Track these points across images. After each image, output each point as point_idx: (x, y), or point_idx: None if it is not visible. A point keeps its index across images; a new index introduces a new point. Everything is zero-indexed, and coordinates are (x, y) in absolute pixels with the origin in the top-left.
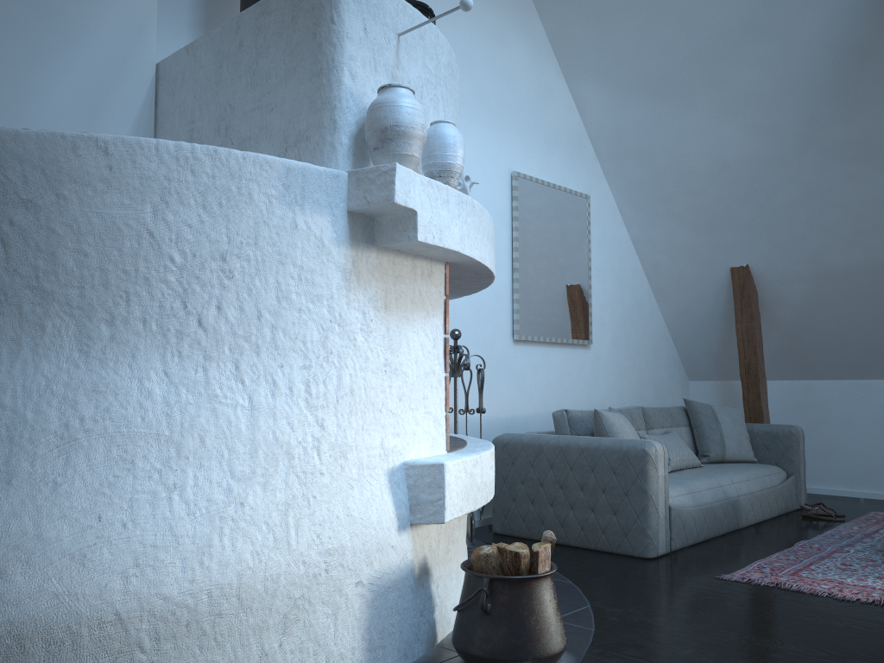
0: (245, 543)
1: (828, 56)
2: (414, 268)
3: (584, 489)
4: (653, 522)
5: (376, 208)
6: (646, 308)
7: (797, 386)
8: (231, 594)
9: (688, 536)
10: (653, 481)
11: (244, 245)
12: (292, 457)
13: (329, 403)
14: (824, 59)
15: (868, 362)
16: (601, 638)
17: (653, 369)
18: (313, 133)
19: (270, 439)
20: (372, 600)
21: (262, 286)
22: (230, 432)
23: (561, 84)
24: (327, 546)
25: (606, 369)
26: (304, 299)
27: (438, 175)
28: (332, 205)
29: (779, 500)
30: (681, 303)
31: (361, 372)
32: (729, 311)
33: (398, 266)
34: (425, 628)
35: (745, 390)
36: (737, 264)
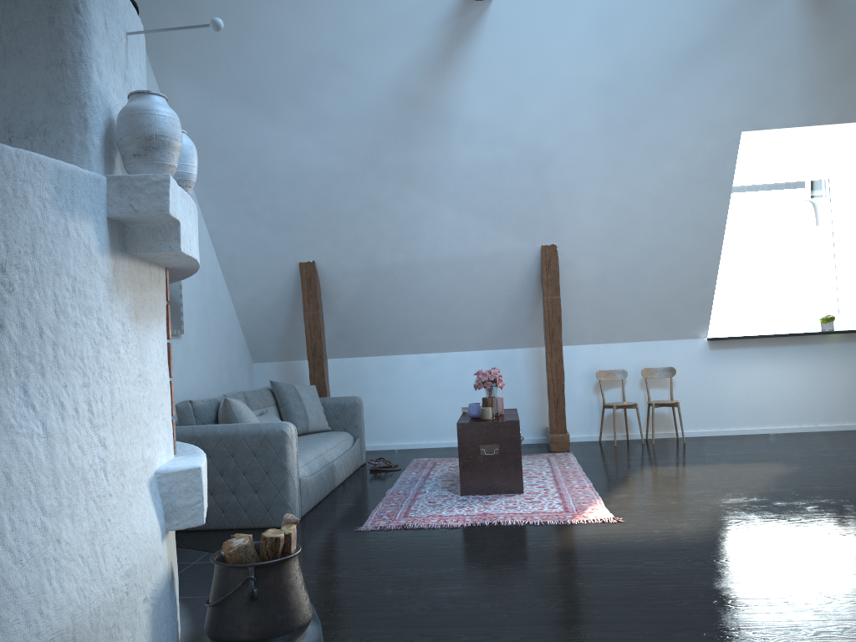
0: (70, 581)
1: (391, 97)
2: (151, 275)
3: (224, 474)
4: (292, 494)
5: (144, 217)
6: (221, 297)
7: (346, 363)
8: (69, 638)
9: (310, 501)
10: (290, 457)
11: (23, 254)
12: (88, 482)
13: (107, 421)
14: (388, 99)
15: (400, 341)
16: (318, 599)
17: (228, 354)
18: (55, 128)
19: (68, 467)
20: (153, 613)
21: (41, 299)
22: (32, 464)
23: (150, 74)
24: (126, 567)
25: (194, 357)
26: (78, 312)
27: (177, 184)
28: (96, 211)
29: (354, 459)
30: (252, 293)
31: (125, 385)
32: (295, 300)
33: (141, 273)
34: (176, 631)
35: (312, 369)
36: (305, 260)
